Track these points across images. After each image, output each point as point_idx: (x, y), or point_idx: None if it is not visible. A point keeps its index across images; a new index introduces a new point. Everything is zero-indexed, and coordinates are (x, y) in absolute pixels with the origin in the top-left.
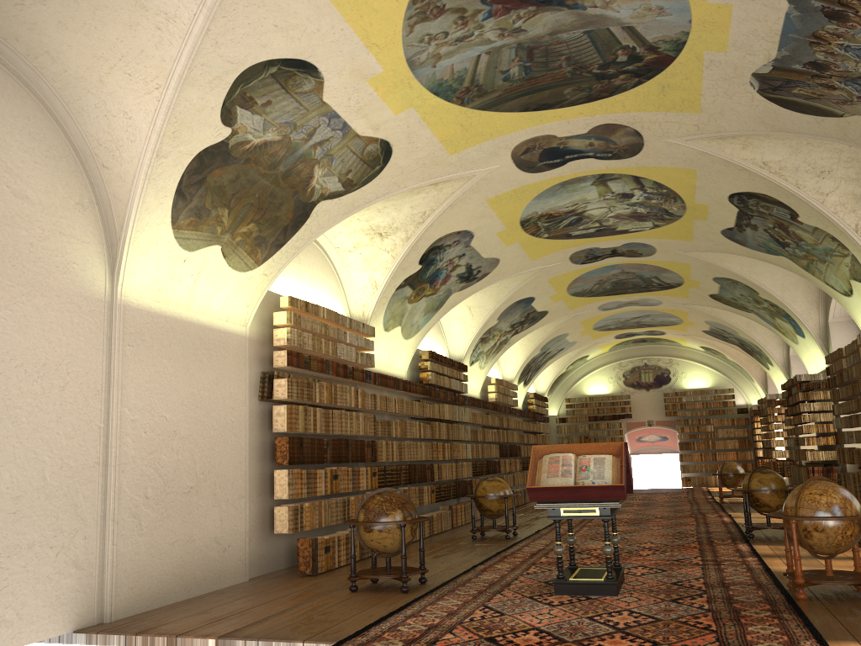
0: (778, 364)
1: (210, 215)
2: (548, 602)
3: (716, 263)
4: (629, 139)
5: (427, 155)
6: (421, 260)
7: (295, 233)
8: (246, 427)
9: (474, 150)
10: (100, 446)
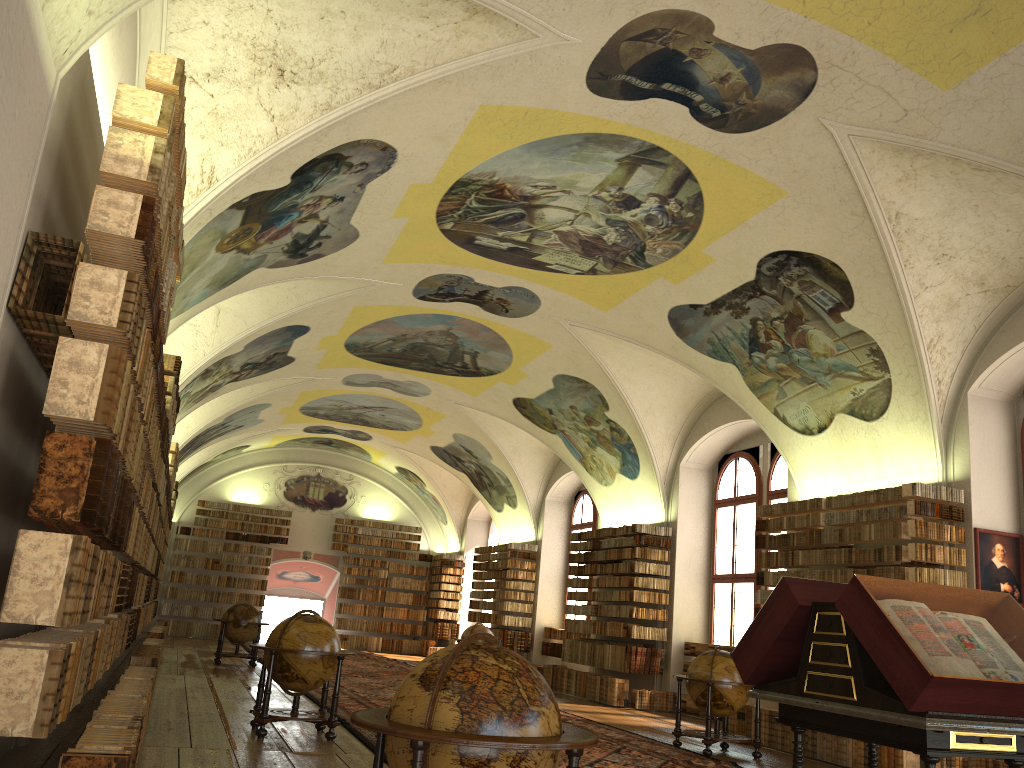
0: (529, 507)
1: None
2: None
3: (595, 354)
4: (782, 96)
5: None
6: (301, 169)
7: None
8: None
9: None
10: None
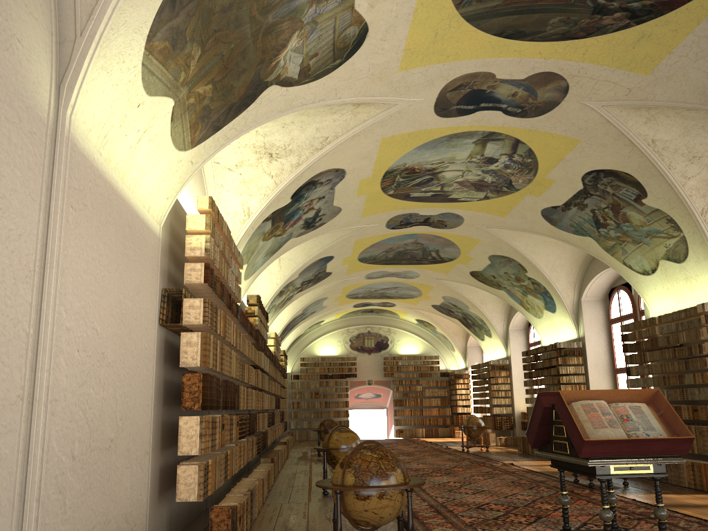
0: (499, 336)
1: (183, 50)
2: None
3: (507, 241)
4: (552, 95)
5: (383, 63)
6: (295, 193)
7: (234, 118)
8: (155, 358)
9: (419, 73)
10: (26, 367)
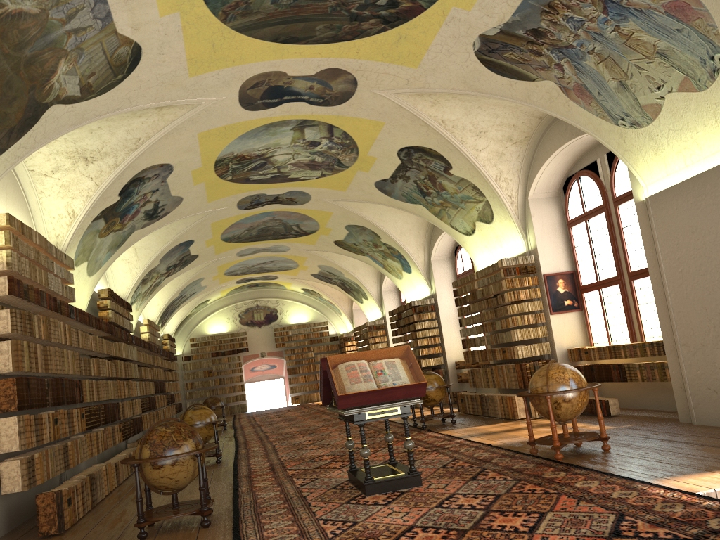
0: (374, 298)
1: None
2: (374, 503)
3: (356, 212)
4: (345, 86)
5: (169, 72)
6: (122, 191)
7: (19, 138)
8: None
9: (212, 76)
10: None
